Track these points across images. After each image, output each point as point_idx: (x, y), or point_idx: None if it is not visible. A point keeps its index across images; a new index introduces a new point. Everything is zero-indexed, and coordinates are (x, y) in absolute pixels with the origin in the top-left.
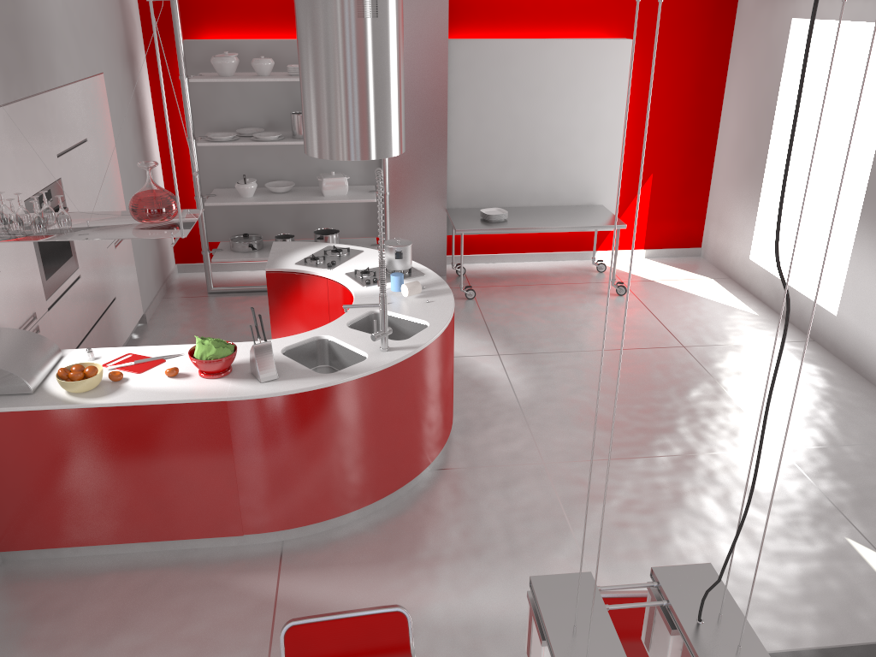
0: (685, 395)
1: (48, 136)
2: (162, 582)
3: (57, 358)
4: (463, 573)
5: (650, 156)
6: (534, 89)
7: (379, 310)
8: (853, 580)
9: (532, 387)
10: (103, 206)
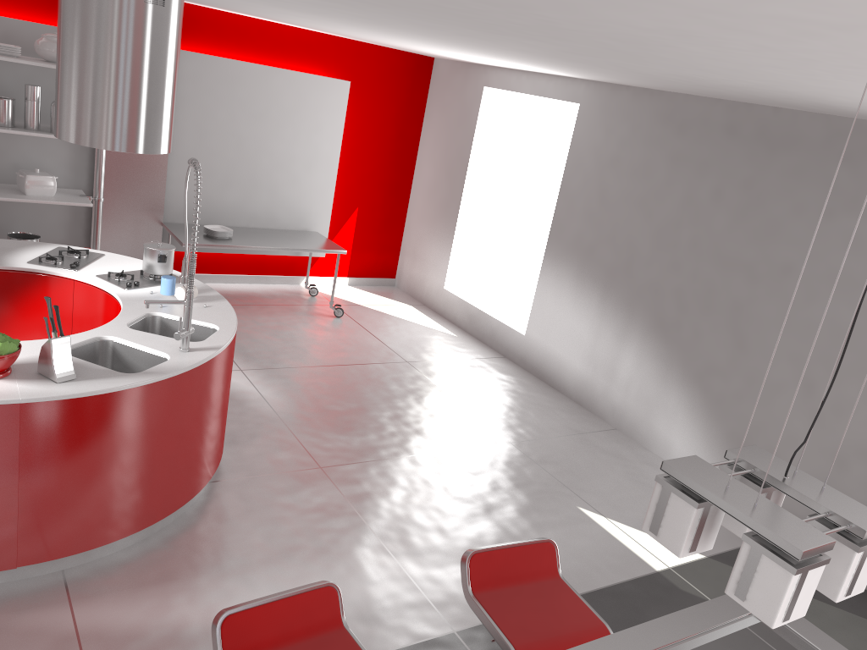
0: (423, 402)
1: None
2: None
3: None
4: (279, 576)
5: (357, 191)
6: (259, 113)
7: (156, 313)
8: (593, 538)
9: (285, 399)
10: None
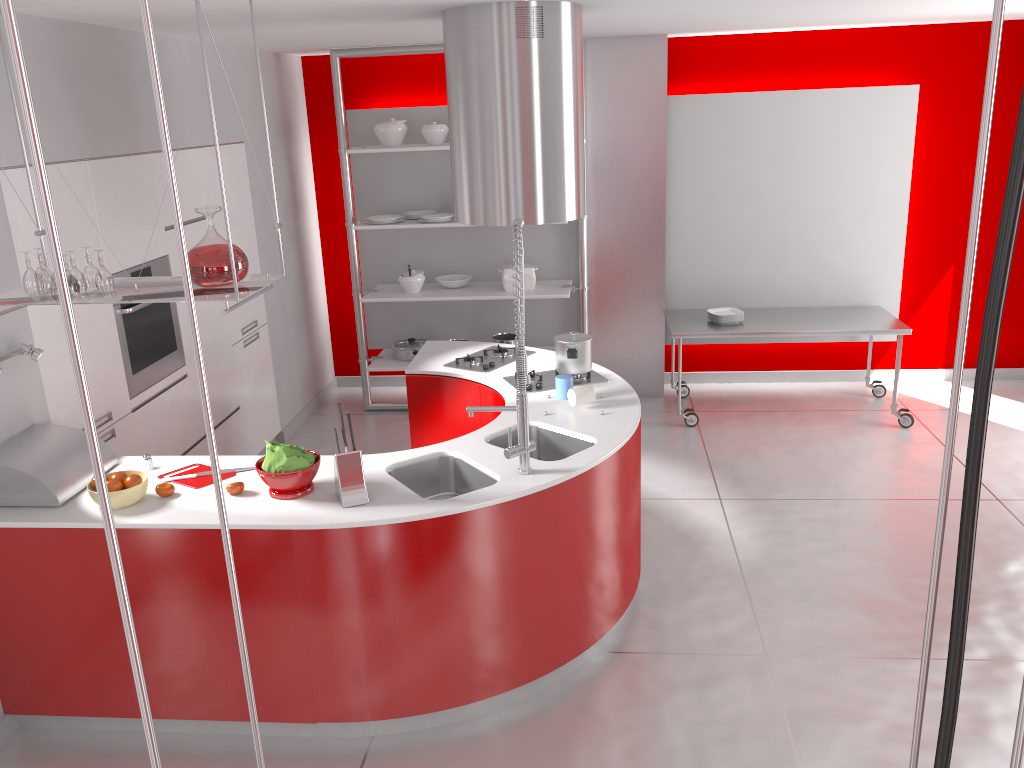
0: (998, 570)
1: (153, 204)
2: None
3: (109, 465)
4: None
5: (949, 242)
6: (782, 154)
7: (533, 423)
8: None
9: (762, 544)
10: None
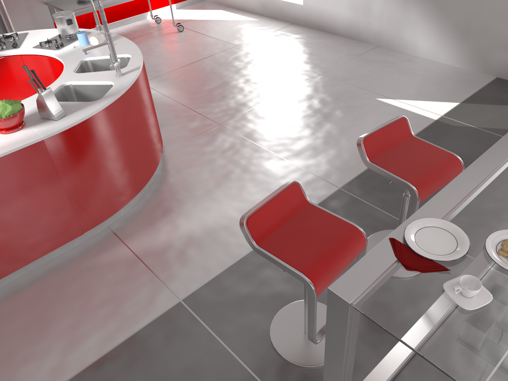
0: (258, 67)
1: None
2: (48, 287)
3: None
4: (229, 191)
5: None
6: None
7: (86, 59)
8: (392, 113)
9: (177, 91)
10: None
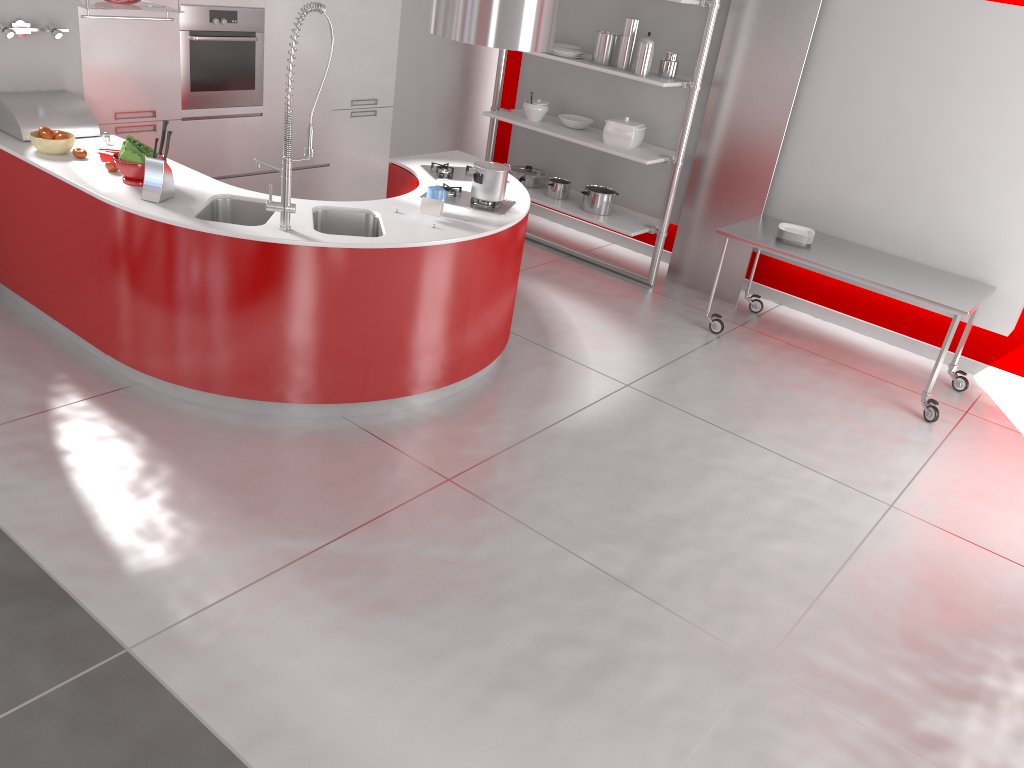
0: (764, 541)
1: None
2: (30, 354)
3: (89, 133)
4: (186, 491)
5: None
6: (940, 75)
7: (376, 213)
8: None
9: (595, 425)
10: (342, 67)
